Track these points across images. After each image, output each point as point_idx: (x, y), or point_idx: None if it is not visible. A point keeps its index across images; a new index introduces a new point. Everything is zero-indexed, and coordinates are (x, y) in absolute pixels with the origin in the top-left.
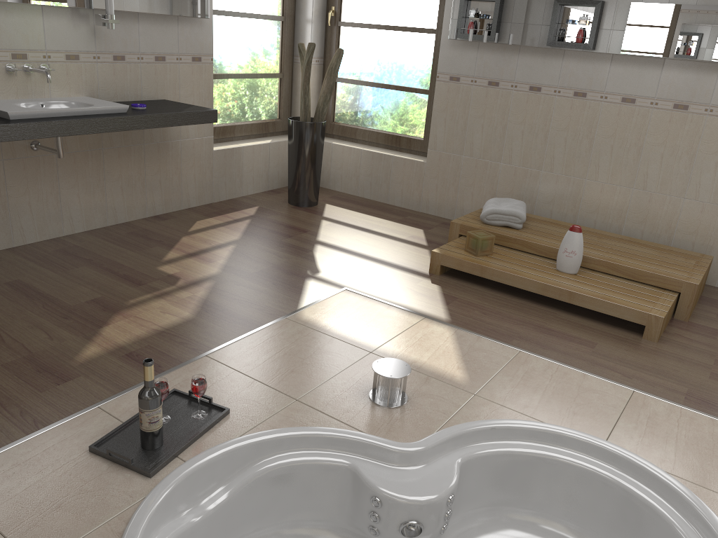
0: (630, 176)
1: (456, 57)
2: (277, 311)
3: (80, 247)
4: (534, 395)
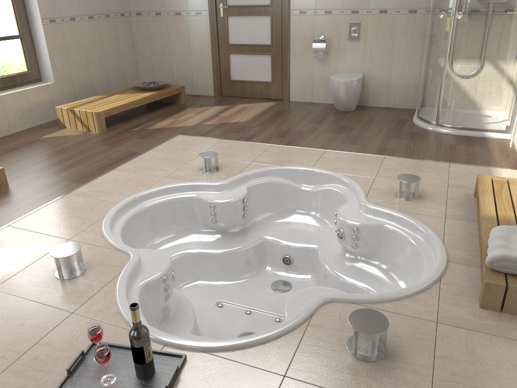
0: None
1: None
2: None
3: None
4: (71, 220)
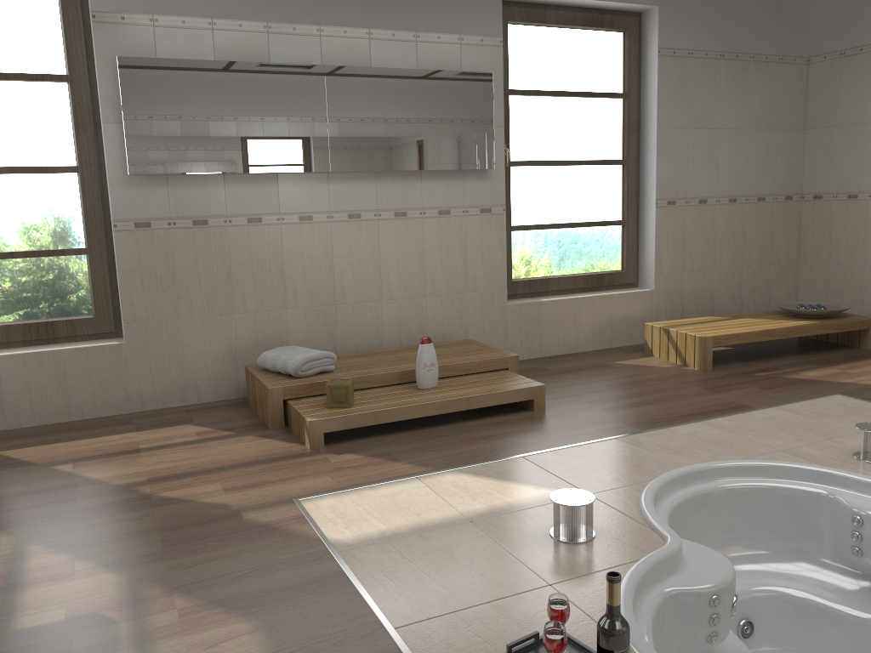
0: (375, 290)
1: (139, 196)
2: (311, 554)
3: None
4: (603, 472)
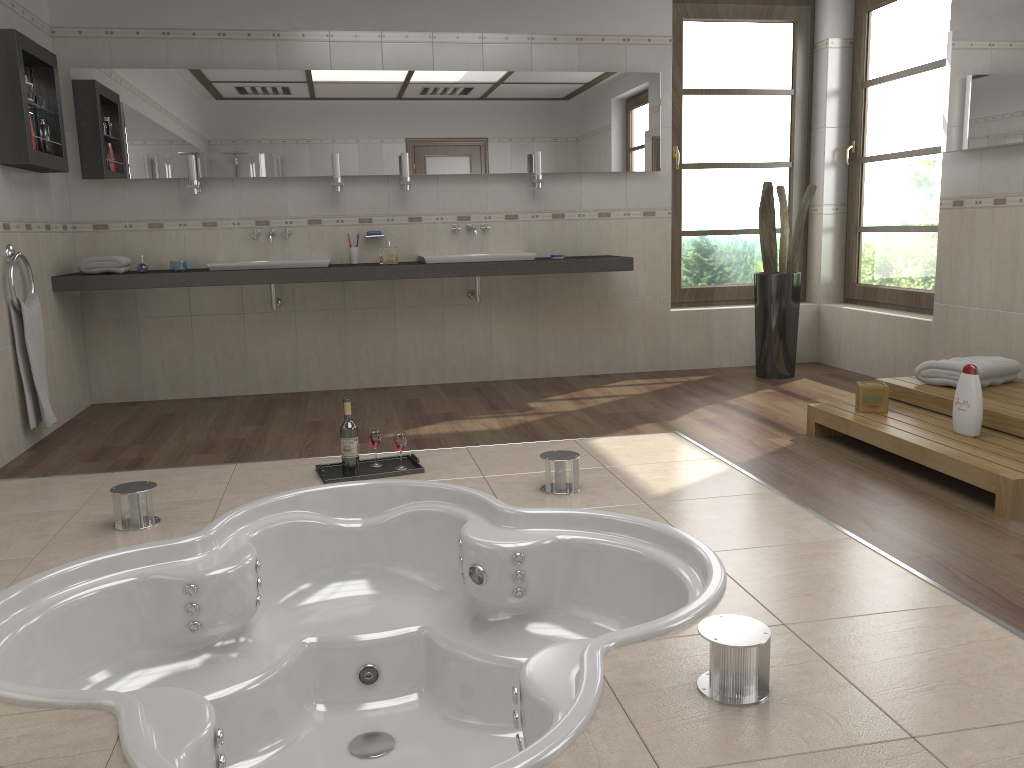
0: None
1: (958, 174)
2: (574, 435)
3: (492, 387)
4: (710, 515)
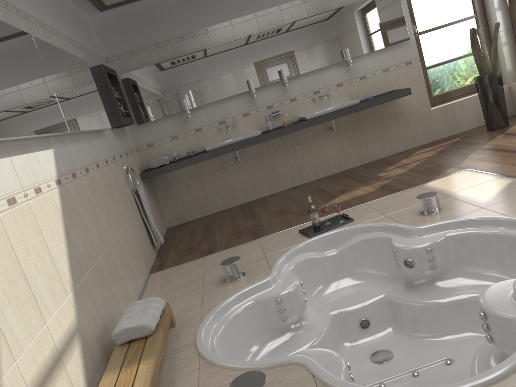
0: None
1: None
2: (415, 184)
3: (352, 172)
4: None
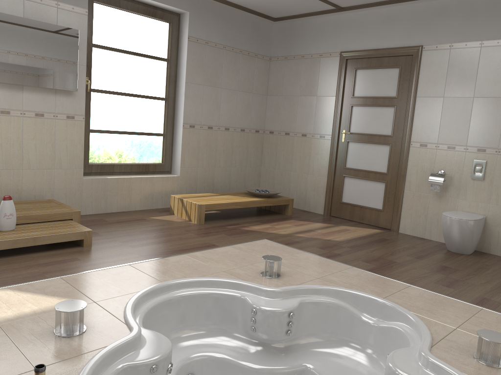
0: None
1: None
2: None
3: None
4: (111, 286)
